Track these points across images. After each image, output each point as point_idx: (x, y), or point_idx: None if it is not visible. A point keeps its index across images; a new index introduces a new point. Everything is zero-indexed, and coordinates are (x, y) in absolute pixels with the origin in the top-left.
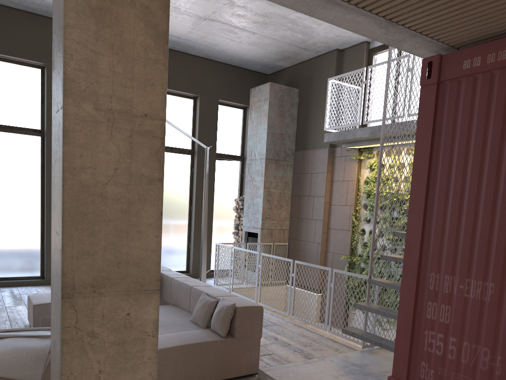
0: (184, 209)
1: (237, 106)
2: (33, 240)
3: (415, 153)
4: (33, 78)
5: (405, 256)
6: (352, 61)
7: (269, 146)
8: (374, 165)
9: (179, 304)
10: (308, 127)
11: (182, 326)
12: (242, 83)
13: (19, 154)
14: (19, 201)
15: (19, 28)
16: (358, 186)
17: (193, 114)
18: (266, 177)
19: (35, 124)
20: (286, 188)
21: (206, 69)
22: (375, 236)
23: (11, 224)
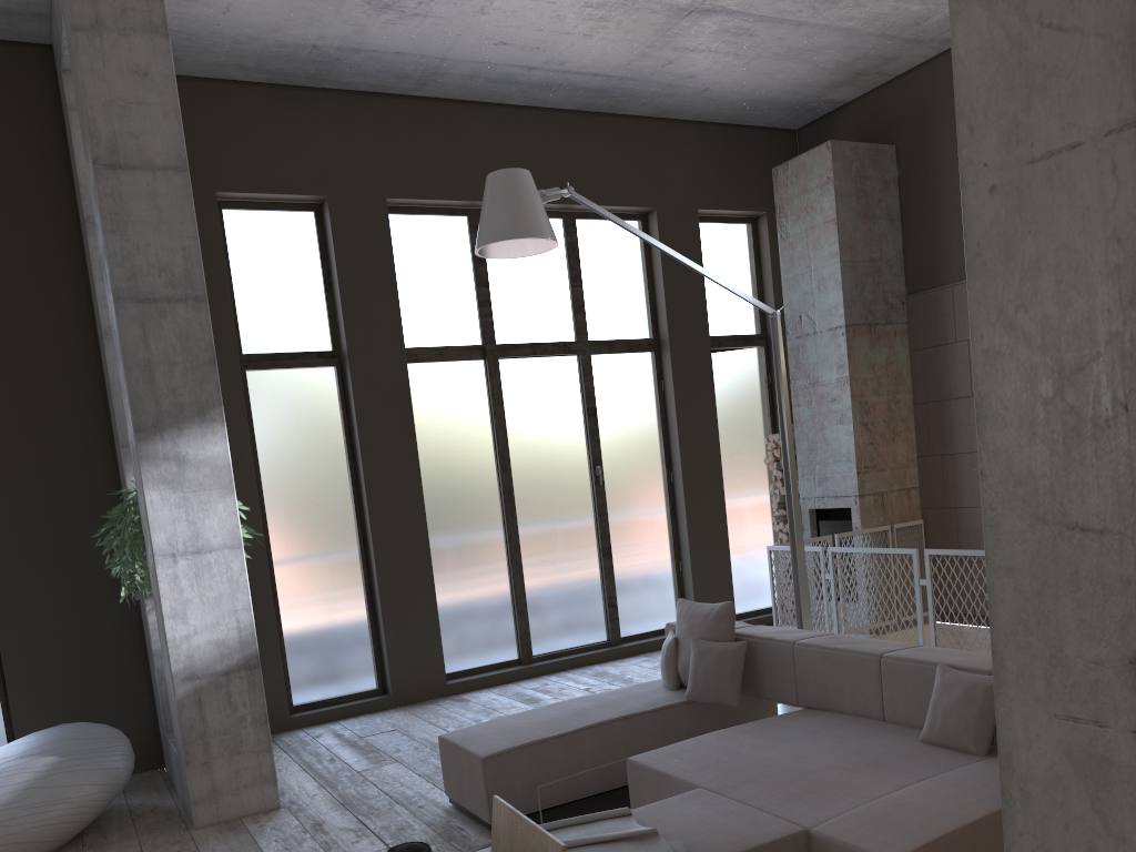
0: (655, 480)
1: (737, 217)
2: (351, 609)
3: None
4: (301, 235)
5: None
6: None
7: (848, 295)
8: None
9: (833, 703)
10: (939, 232)
11: (924, 759)
12: (743, 161)
13: (296, 414)
14: (310, 522)
15: (260, 126)
16: None
17: (645, 254)
18: (852, 371)
19: (319, 341)
20: (900, 388)
21: (661, 142)
22: None
23: (300, 579)
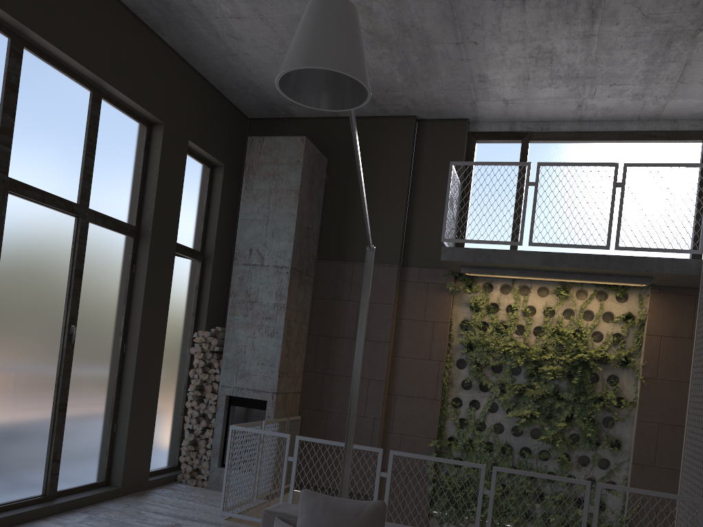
0: (111, 348)
1: (204, 159)
2: None
3: None
4: None
5: None
6: (440, 141)
7: (295, 247)
8: (482, 303)
9: None
10: (350, 226)
11: None
12: (220, 121)
13: None
14: None
15: None
16: (449, 332)
17: (144, 155)
18: (288, 301)
19: None
20: (304, 321)
21: (177, 75)
22: (484, 409)
23: None
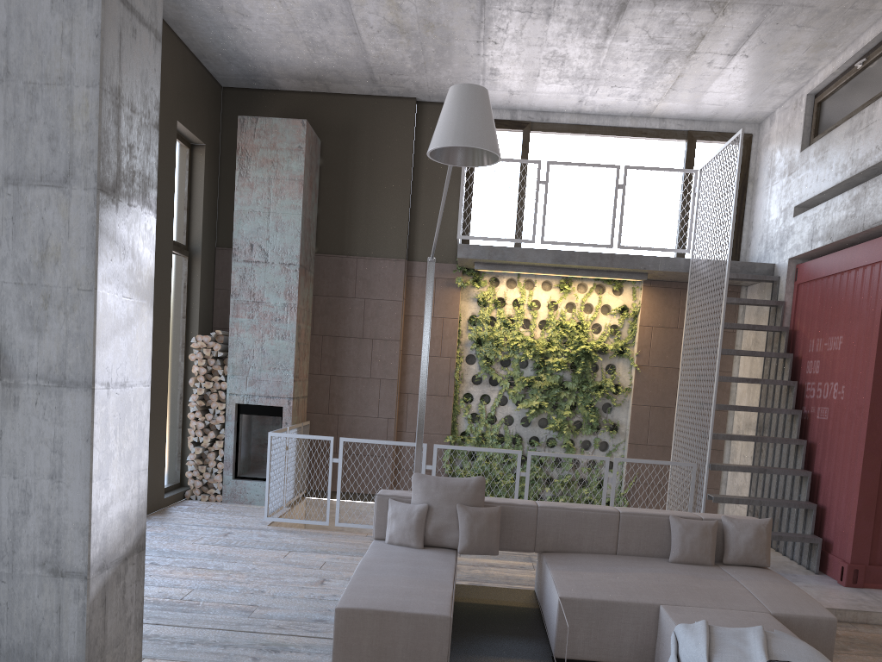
0: None
1: (184, 139)
2: None
3: (880, 327)
4: None
5: (868, 434)
6: None
7: (302, 242)
8: (489, 297)
9: (572, 546)
10: (351, 217)
11: (703, 571)
12: (200, 94)
13: None
14: None
15: None
16: (458, 328)
17: None
18: (298, 301)
19: None
20: (309, 320)
21: (165, 46)
22: (494, 403)
23: None
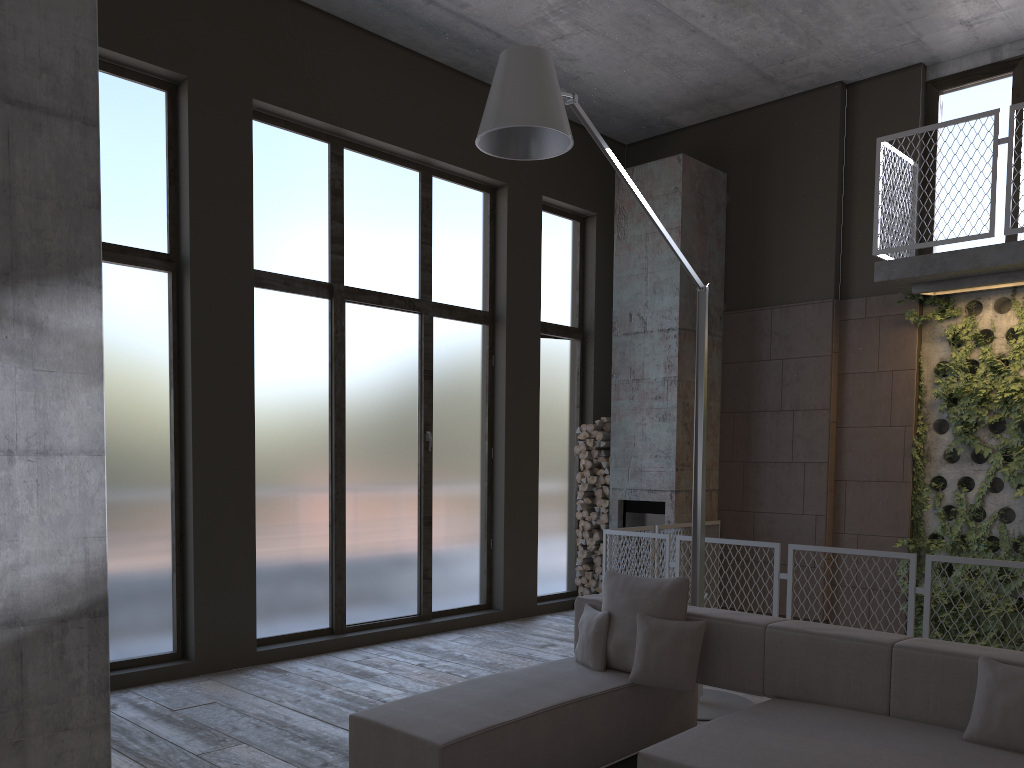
0: (477, 454)
1: (569, 213)
2: (154, 556)
3: None
4: (147, 114)
5: None
6: (882, 107)
7: (683, 301)
8: (965, 332)
9: (817, 694)
10: (763, 258)
11: (1001, 762)
12: (583, 161)
13: (116, 319)
14: (118, 448)
15: None
16: (919, 383)
17: (490, 227)
18: (680, 372)
19: (154, 240)
20: (713, 395)
21: None
22: (980, 489)
23: None
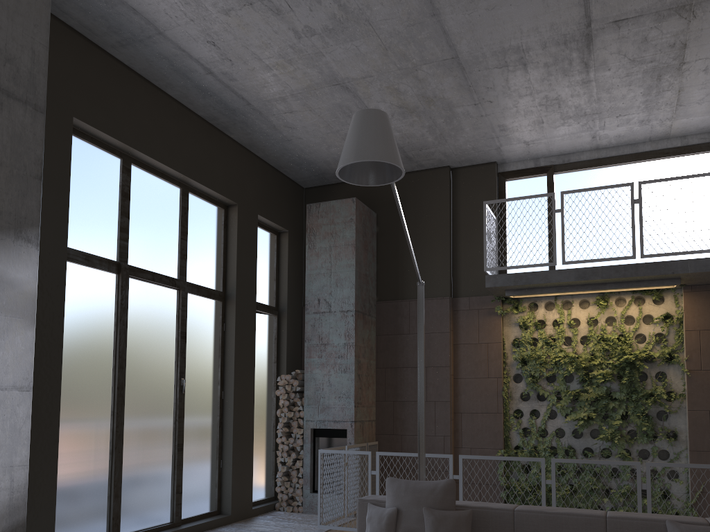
0: (212, 396)
1: (270, 228)
2: None
3: None
4: None
5: None
6: (473, 184)
7: (357, 292)
8: (529, 321)
9: None
10: (403, 268)
11: None
12: (281, 194)
13: None
14: None
15: None
16: (503, 351)
17: (224, 232)
18: (356, 340)
19: None
20: (372, 356)
21: (244, 163)
22: (544, 417)
23: None
